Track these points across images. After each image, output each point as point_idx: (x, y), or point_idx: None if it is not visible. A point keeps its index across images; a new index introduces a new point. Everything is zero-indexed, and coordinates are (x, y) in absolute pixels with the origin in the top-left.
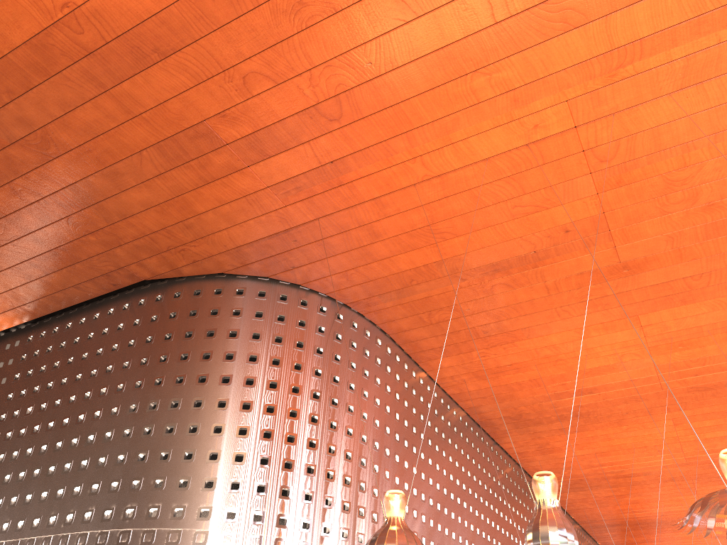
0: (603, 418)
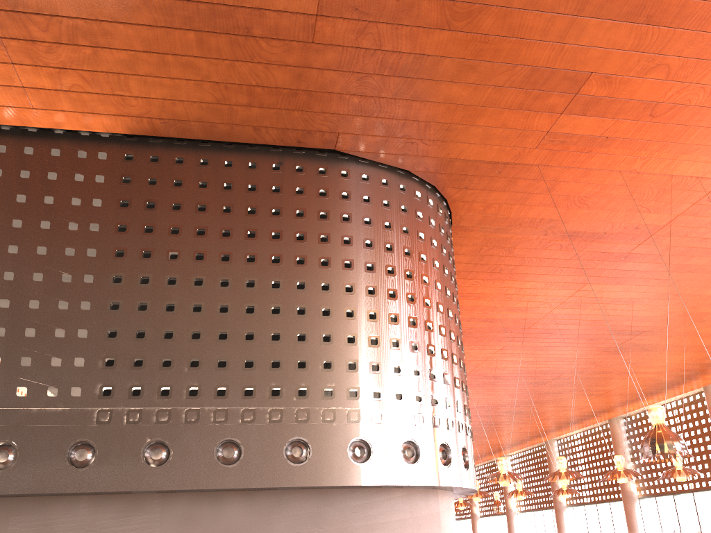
0: (470, 338)
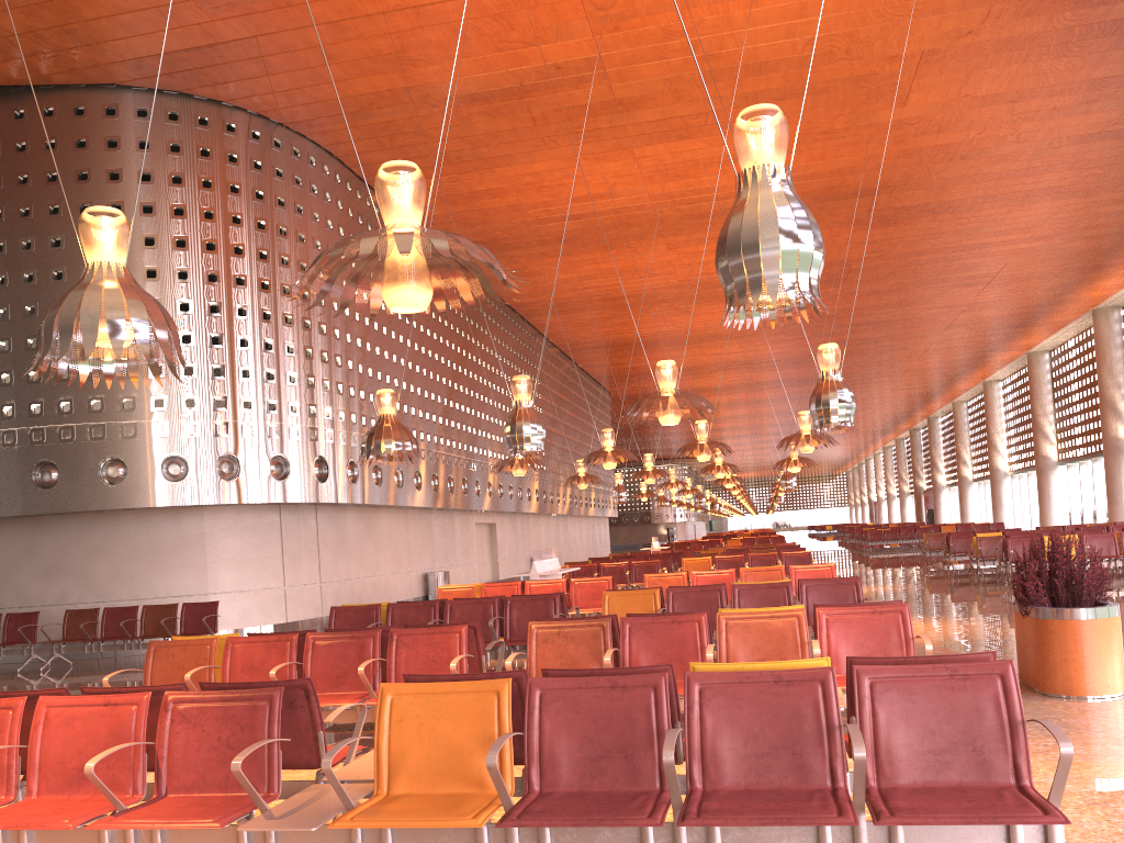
0: (590, 243)
